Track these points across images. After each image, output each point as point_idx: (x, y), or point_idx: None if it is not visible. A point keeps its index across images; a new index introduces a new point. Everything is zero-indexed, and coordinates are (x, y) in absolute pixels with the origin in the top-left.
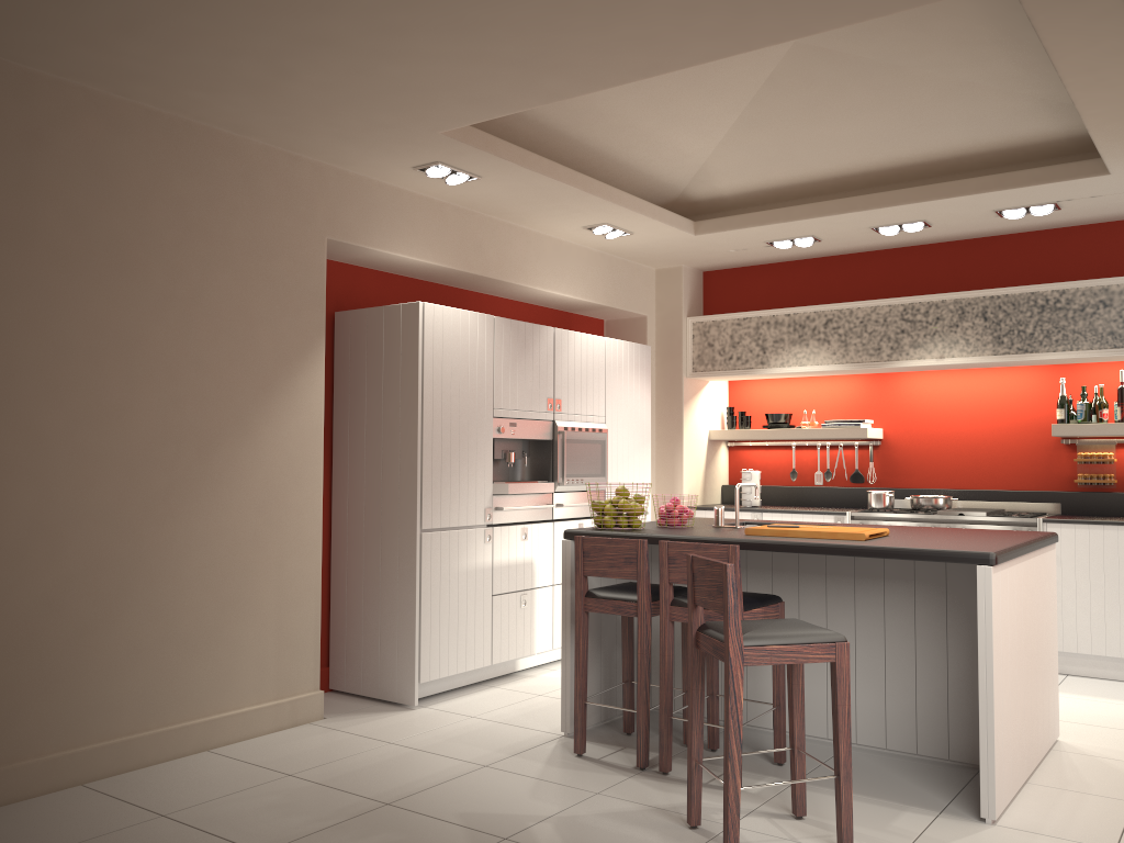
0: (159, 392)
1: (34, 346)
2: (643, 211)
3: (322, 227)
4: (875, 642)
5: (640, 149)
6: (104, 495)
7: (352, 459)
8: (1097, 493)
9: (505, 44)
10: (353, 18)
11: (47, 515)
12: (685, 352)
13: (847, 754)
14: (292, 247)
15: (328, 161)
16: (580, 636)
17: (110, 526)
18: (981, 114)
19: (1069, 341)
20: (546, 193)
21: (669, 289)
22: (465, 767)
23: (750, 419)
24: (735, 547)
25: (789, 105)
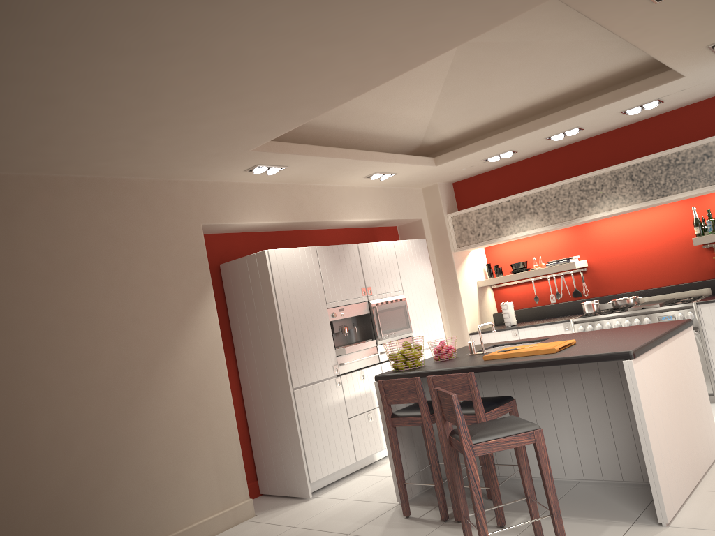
0: (114, 342)
1: (34, 333)
2: (397, 160)
3: (197, 219)
4: (582, 413)
5: (385, 124)
6: (92, 410)
7: (246, 351)
8: None
9: (263, 99)
10: (168, 108)
11: (60, 430)
12: (450, 236)
13: (555, 500)
14: (181, 235)
15: (193, 178)
16: (392, 442)
17: (99, 428)
18: (592, 57)
19: (689, 184)
20: (331, 165)
21: (432, 199)
22: None
23: (501, 269)
24: (471, 373)
25: (469, 79)
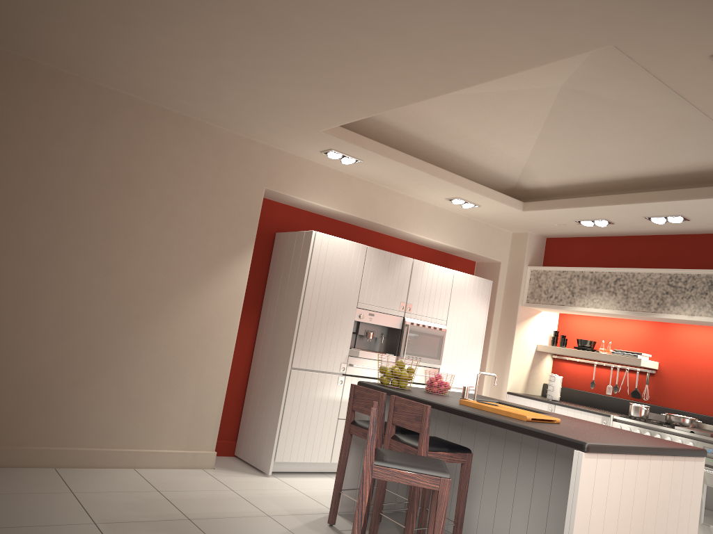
0: (143, 261)
1: (75, 226)
2: (479, 191)
3: (263, 181)
4: (543, 498)
5: (476, 152)
6: (100, 312)
7: (268, 319)
8: None
9: (321, 78)
10: (232, 60)
11: (65, 317)
12: (523, 289)
13: None
14: (241, 191)
15: (273, 145)
16: (343, 448)
17: (100, 329)
18: (707, 142)
19: None
20: (407, 174)
21: (518, 246)
22: (256, 513)
23: (566, 341)
24: (427, 406)
25: (570, 129)
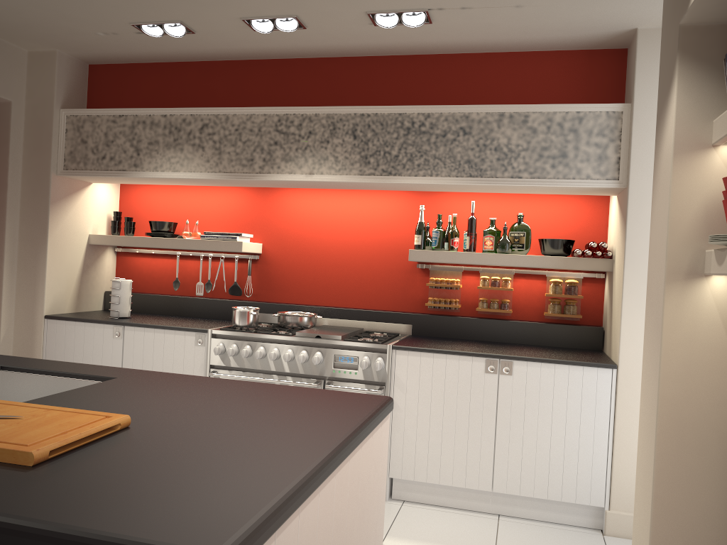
0: None
1: None
2: None
3: None
4: None
5: None
6: None
7: None
8: (443, 317)
9: None
10: None
11: None
12: (56, 147)
13: None
14: None
15: None
16: None
17: None
18: None
19: (430, 167)
20: None
21: (41, 75)
22: None
23: (133, 226)
24: None
25: None
